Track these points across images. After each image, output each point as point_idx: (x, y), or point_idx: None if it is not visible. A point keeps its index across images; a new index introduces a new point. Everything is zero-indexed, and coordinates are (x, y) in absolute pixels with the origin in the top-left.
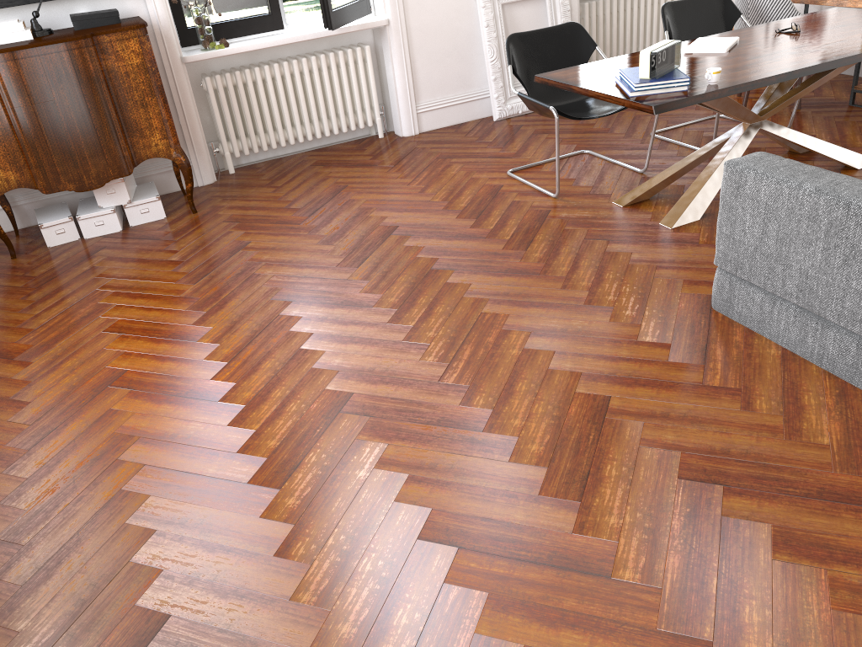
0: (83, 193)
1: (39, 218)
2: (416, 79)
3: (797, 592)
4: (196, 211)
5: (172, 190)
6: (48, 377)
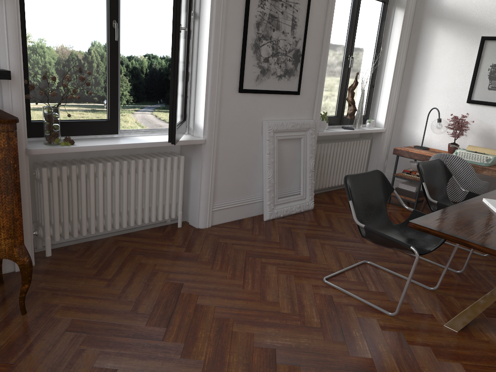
0: None
1: None
2: (215, 185)
3: None
4: (26, 312)
5: None
6: None
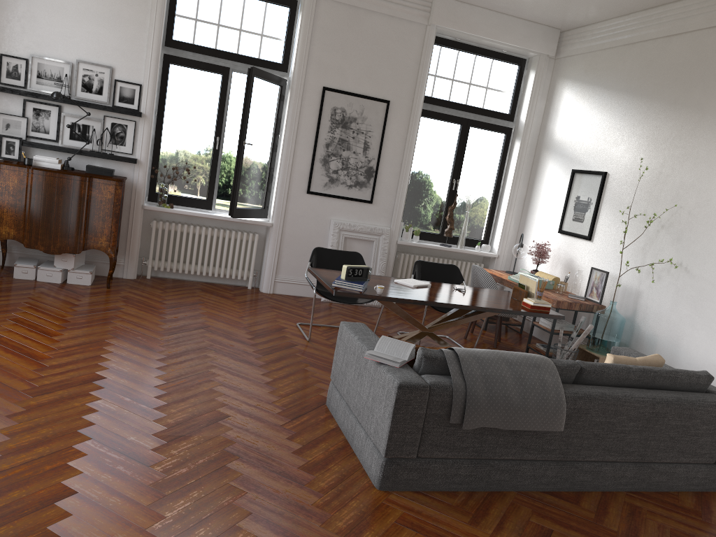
0: (53, 258)
1: (17, 261)
2: (280, 261)
3: (224, 494)
4: (109, 287)
5: (106, 275)
6: None
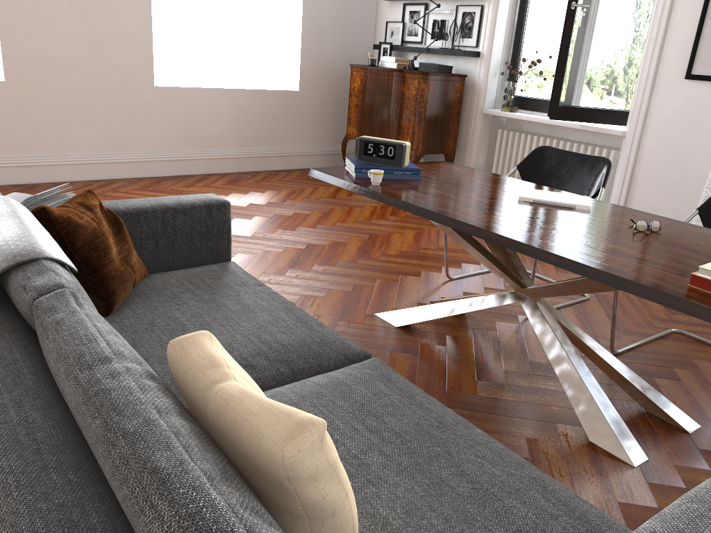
0: None
1: None
2: (632, 194)
3: None
4: None
5: None
6: (208, 188)
